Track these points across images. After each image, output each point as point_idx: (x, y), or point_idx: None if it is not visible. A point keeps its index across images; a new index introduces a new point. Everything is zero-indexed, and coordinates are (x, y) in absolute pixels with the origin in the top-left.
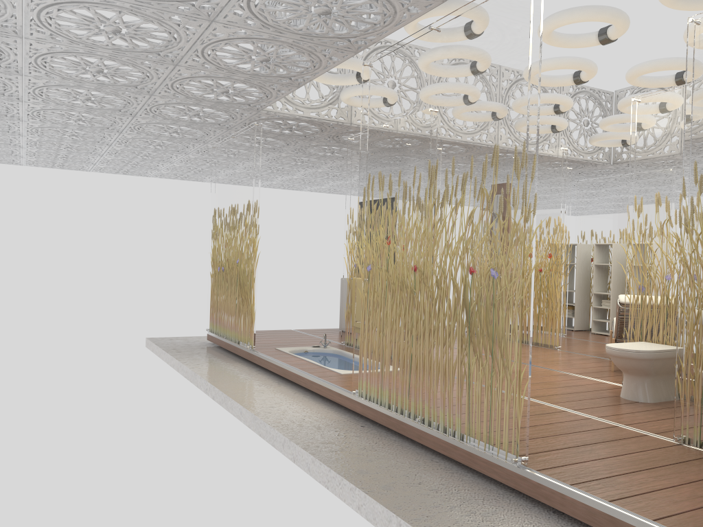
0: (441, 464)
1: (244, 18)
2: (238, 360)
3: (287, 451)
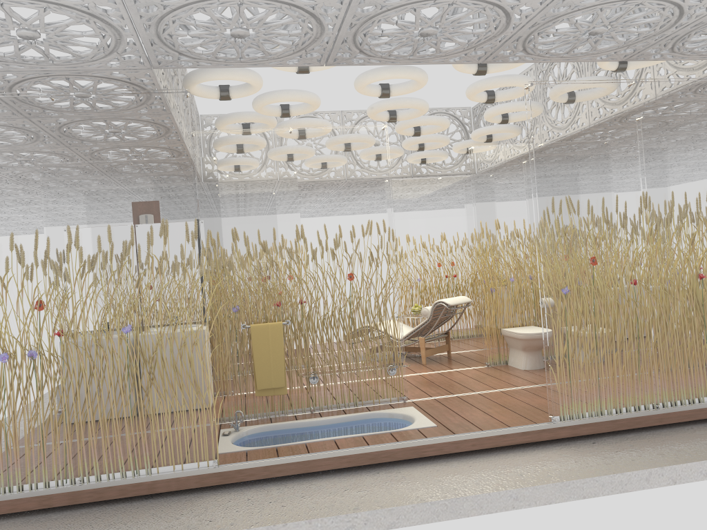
0: (698, 427)
1: (574, 5)
2: (177, 498)
3: (659, 480)
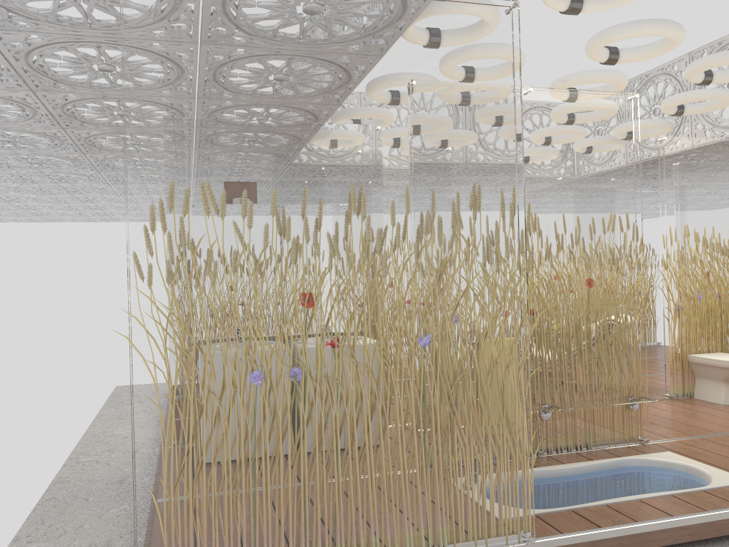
0: None
1: None
2: None
3: None
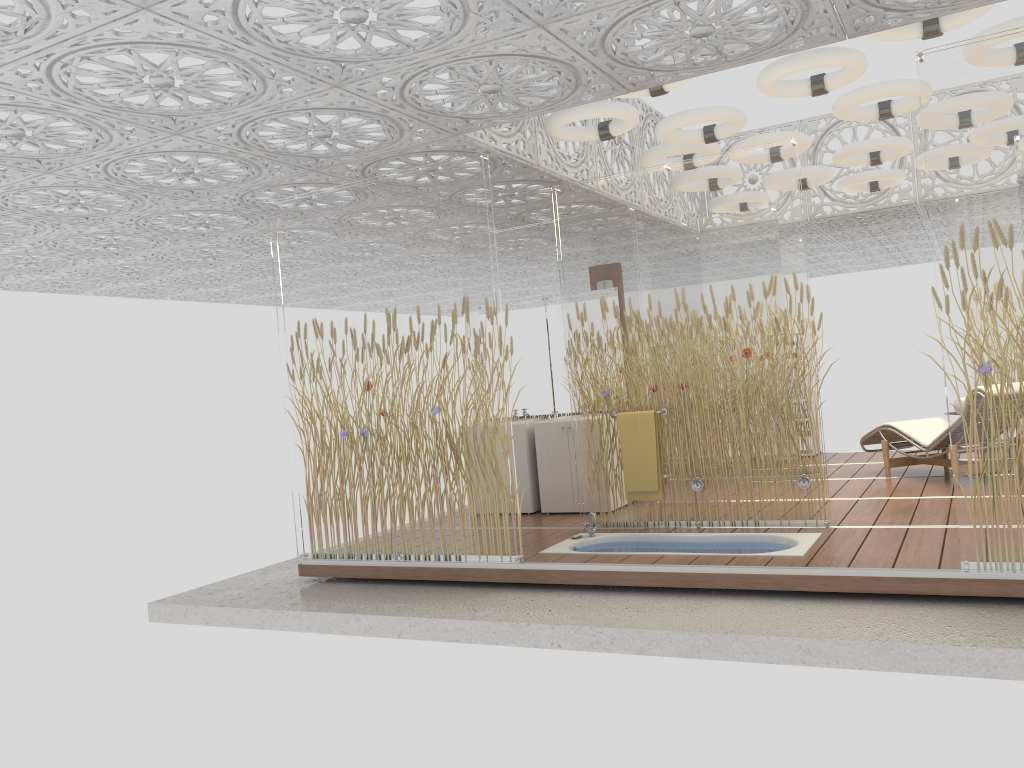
0: None
1: None
2: (480, 590)
3: None
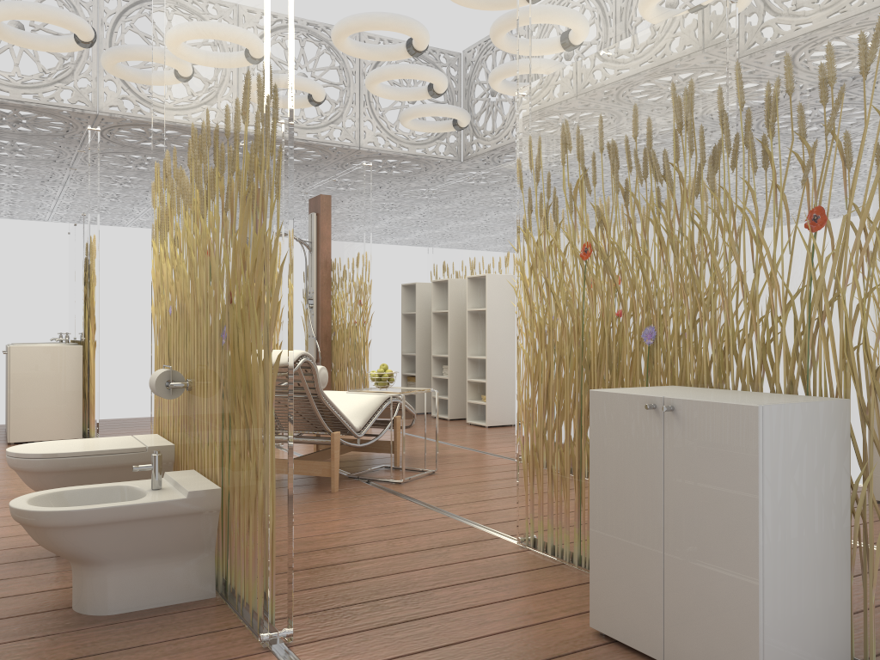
0: None
1: None
2: None
3: None
